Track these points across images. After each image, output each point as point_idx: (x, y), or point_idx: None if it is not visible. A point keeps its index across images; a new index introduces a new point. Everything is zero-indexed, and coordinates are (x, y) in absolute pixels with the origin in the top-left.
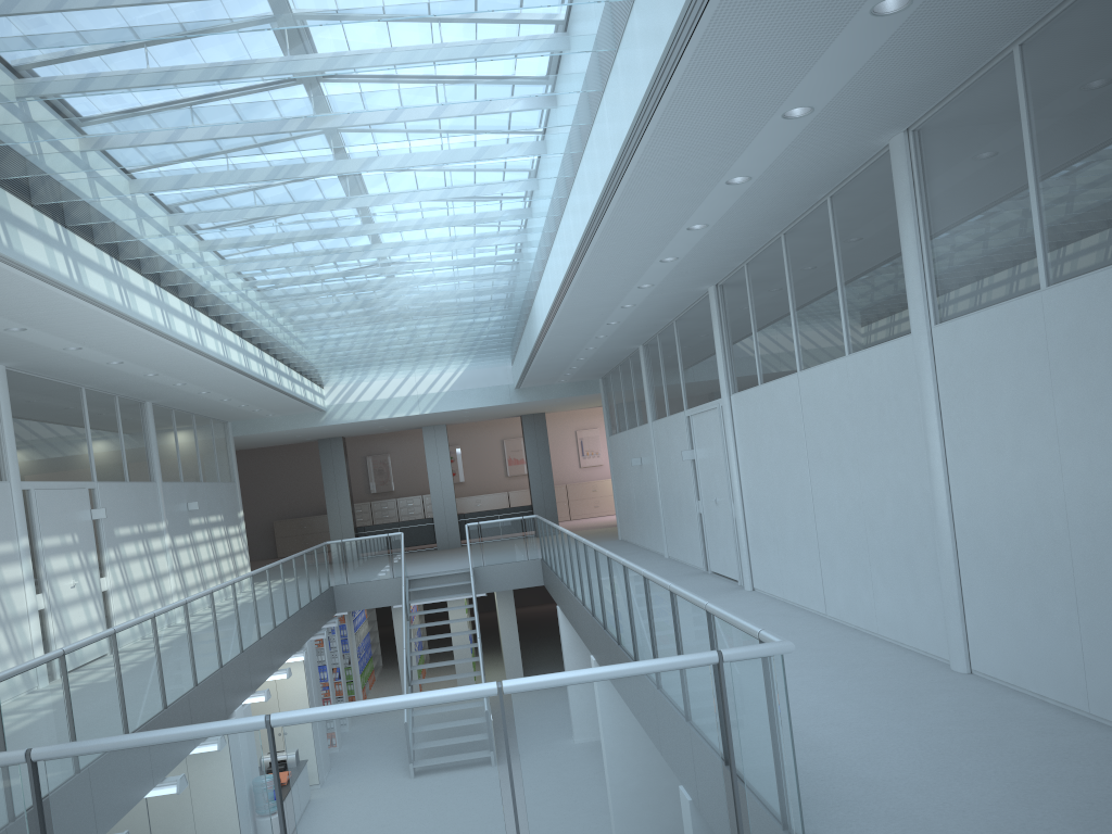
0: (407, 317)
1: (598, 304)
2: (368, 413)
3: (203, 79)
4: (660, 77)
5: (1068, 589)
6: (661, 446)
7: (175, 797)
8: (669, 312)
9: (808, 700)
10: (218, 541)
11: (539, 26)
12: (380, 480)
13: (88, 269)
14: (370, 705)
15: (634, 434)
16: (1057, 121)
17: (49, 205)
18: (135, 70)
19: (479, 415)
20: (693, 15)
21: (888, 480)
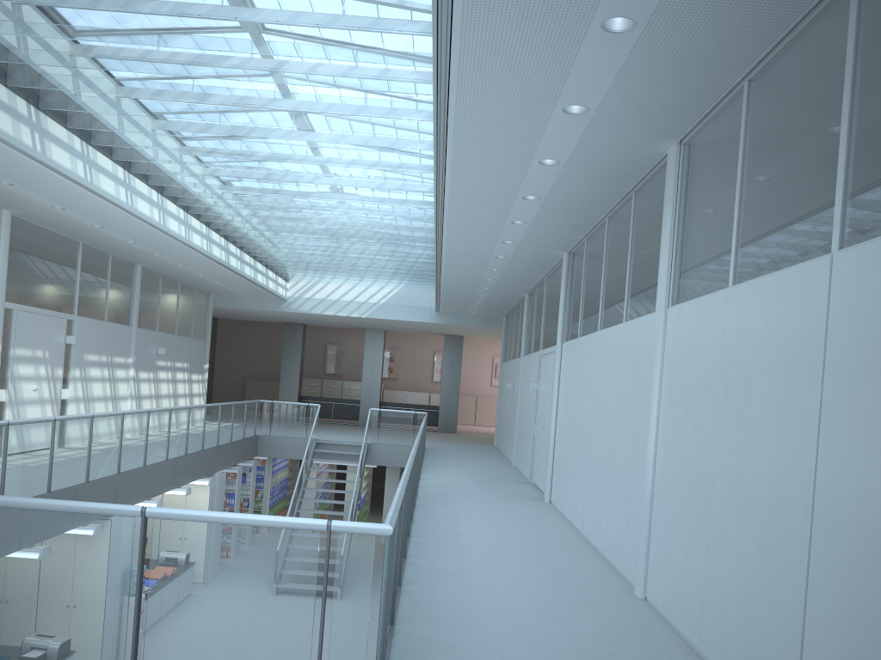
0: (338, 235)
1: (475, 251)
2: (318, 308)
3: (108, 3)
4: (441, 57)
5: (704, 542)
6: (524, 377)
7: None
8: (538, 269)
9: (501, 592)
10: (180, 382)
11: (378, 5)
12: (334, 364)
13: (54, 145)
14: (37, 502)
15: (513, 364)
16: (759, 147)
17: (24, 89)
18: None
19: (409, 327)
20: (445, 4)
21: (628, 429)
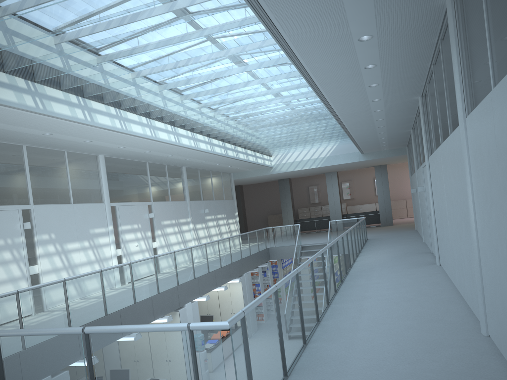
0: (281, 123)
1: (359, 111)
2: (291, 167)
3: (71, 26)
4: None
5: None
6: (419, 183)
7: None
8: (408, 112)
9: (377, 341)
10: (222, 226)
11: None
12: (314, 197)
13: (98, 115)
14: (30, 331)
15: (414, 176)
16: None
17: (73, 89)
18: (46, 26)
19: (349, 167)
20: None
21: (462, 211)
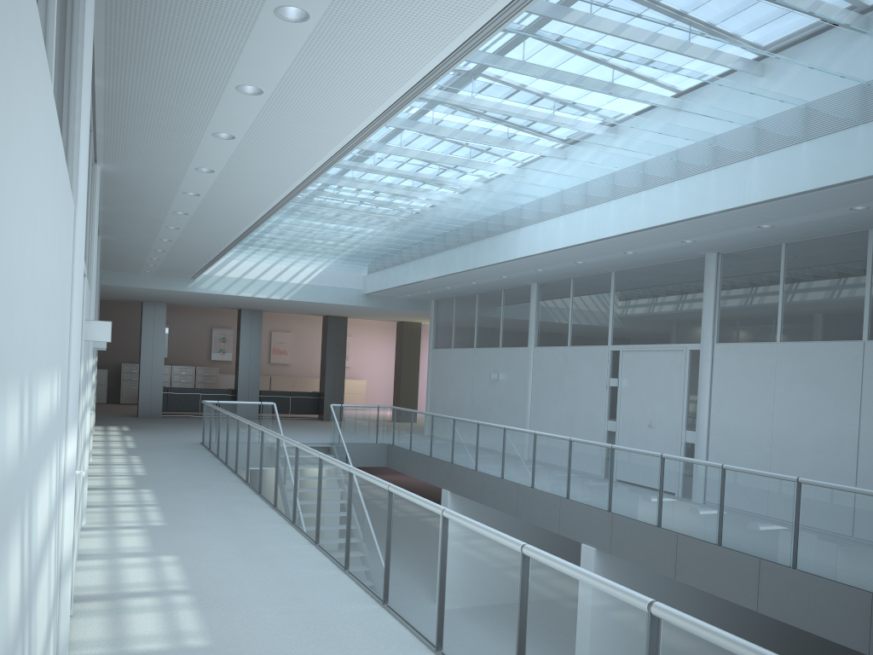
0: (404, 216)
1: (621, 246)
2: (234, 288)
3: None
4: None
5: None
6: (548, 369)
7: None
8: (631, 264)
9: None
10: None
11: None
12: None
13: None
14: None
15: (491, 353)
16: None
17: None
18: None
19: (306, 309)
20: None
21: None
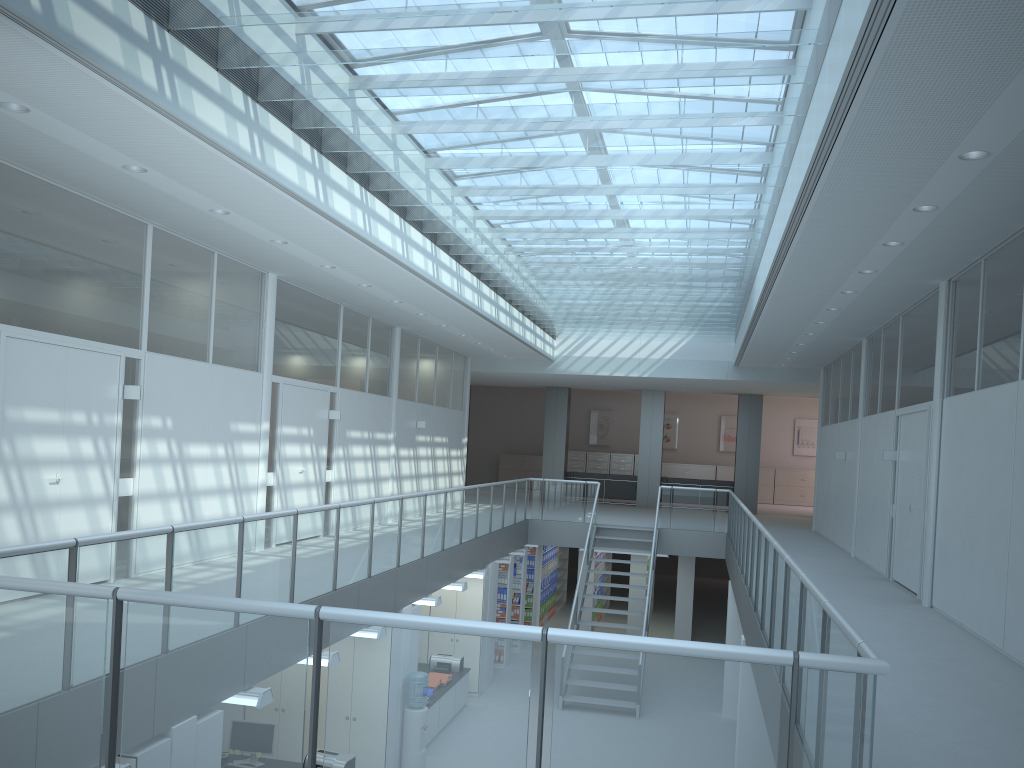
0: (630, 279)
1: (816, 286)
2: (591, 368)
3: (425, 10)
4: (876, 16)
5: None
6: (867, 443)
7: (226, 664)
8: (895, 305)
9: (942, 737)
10: (439, 459)
11: None
12: (599, 434)
13: (335, 193)
14: (413, 620)
15: (843, 428)
16: None
17: (308, 132)
18: None
19: (696, 387)
20: None
21: None
